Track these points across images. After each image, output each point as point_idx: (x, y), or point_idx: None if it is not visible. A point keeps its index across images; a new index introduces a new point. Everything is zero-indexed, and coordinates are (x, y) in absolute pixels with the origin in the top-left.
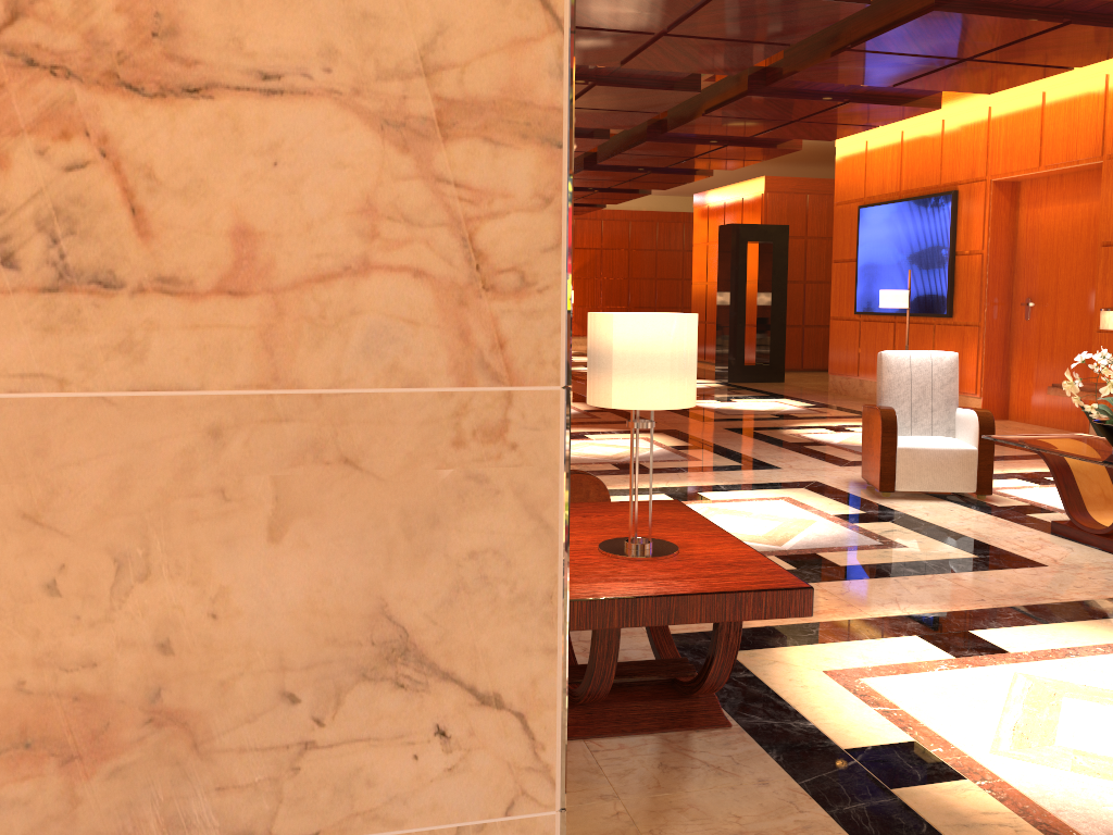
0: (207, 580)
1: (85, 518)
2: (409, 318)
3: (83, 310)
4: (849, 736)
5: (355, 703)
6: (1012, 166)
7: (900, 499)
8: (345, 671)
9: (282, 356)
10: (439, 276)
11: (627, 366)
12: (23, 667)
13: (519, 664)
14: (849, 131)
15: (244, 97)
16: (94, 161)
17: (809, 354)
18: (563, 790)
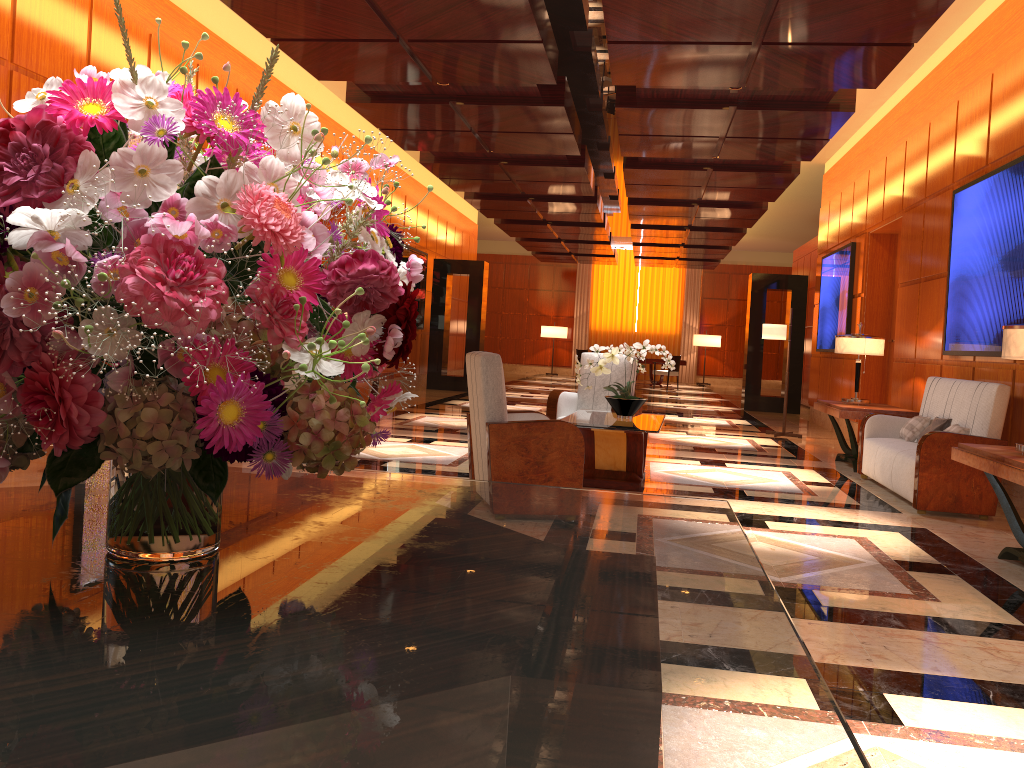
0: None
1: None
2: None
3: None
4: None
5: None
6: (873, 220)
7: None
8: None
9: None
10: None
11: None
12: None
13: None
14: (768, 193)
15: None
16: None
17: None
18: None
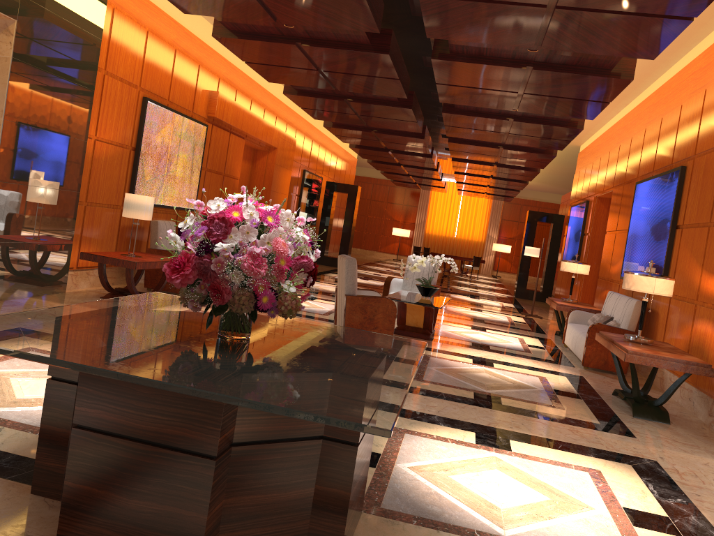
0: None
1: None
2: None
3: None
4: None
5: None
6: (599, 189)
7: None
8: None
9: None
10: None
11: (125, 206)
12: None
13: None
14: (538, 164)
15: None
16: None
17: None
18: None
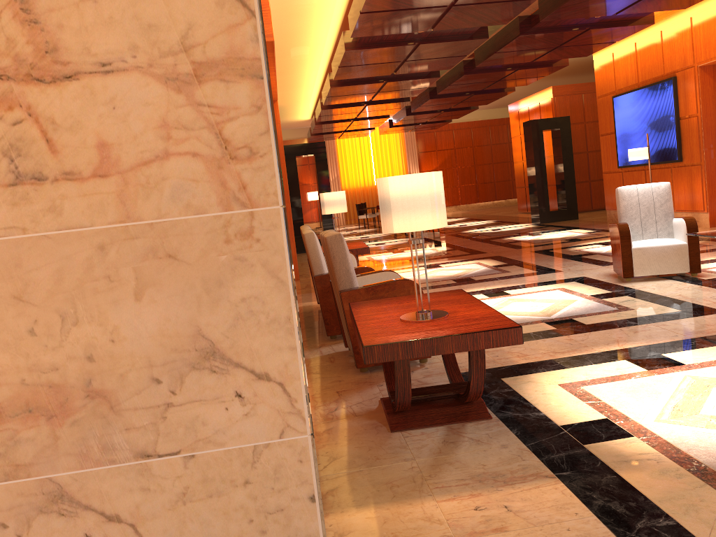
0: (106, 322)
1: (43, 296)
2: (193, 178)
3: (29, 193)
4: (565, 418)
5: (191, 382)
6: (710, 55)
7: (638, 281)
8: (183, 365)
9: (130, 205)
10: (206, 155)
11: (399, 207)
12: (23, 372)
13: (276, 357)
14: (596, 48)
15: (94, 76)
16: (25, 119)
17: (596, 199)
18: (310, 424)
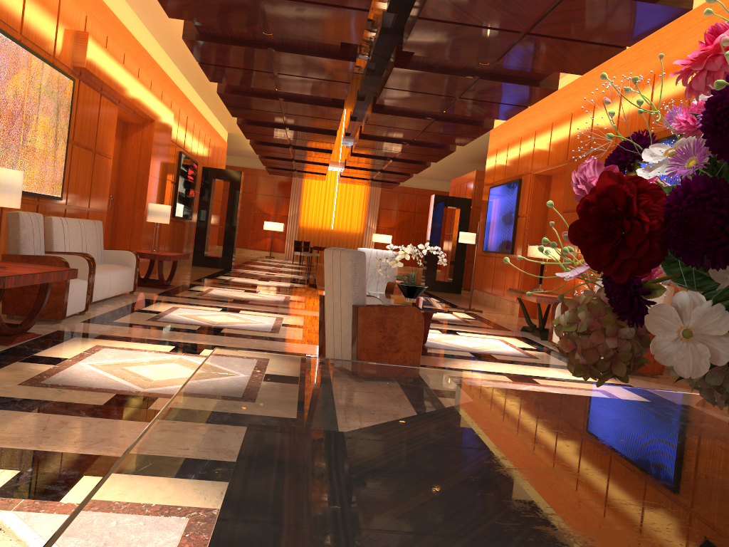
0: None
1: None
2: None
3: None
4: (46, 354)
5: None
6: (539, 165)
7: None
8: None
9: None
10: None
11: None
12: None
13: None
14: (463, 139)
15: None
16: None
17: None
18: None
